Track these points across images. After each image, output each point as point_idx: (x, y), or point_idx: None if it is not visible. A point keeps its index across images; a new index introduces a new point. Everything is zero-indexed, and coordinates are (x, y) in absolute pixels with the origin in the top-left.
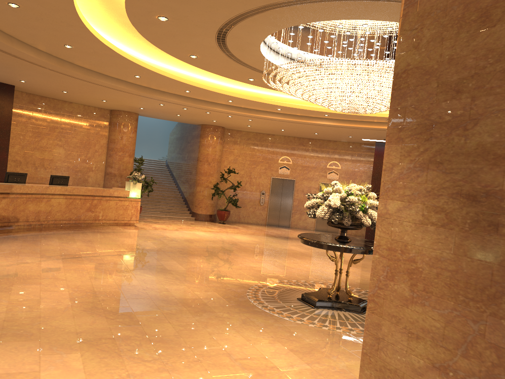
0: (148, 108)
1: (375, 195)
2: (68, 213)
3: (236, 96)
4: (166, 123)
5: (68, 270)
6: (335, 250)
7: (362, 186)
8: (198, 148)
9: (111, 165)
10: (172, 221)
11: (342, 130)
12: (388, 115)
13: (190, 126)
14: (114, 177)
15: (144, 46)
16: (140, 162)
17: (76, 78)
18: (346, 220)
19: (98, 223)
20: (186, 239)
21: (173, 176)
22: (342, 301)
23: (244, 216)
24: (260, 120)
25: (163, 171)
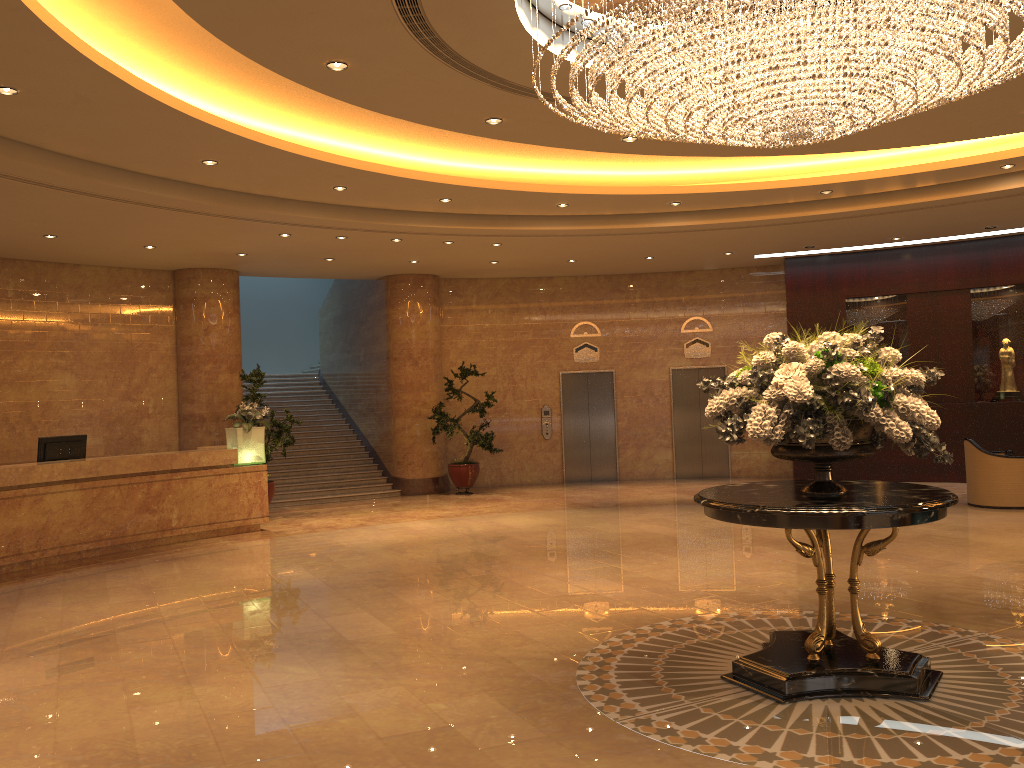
0: (257, 251)
1: (899, 354)
2: (92, 525)
3: (459, 183)
4: (309, 290)
5: (68, 690)
6: (823, 527)
7: (857, 335)
8: (387, 330)
9: (191, 397)
10: (350, 505)
11: (713, 238)
12: (824, 179)
13: (360, 286)
14: (201, 425)
15: (209, 71)
16: (256, 380)
17: (60, 189)
18: (839, 436)
19: (172, 538)
20: (386, 544)
21: (340, 404)
22: (856, 670)
23: (512, 471)
24: (519, 242)
25: (316, 396)
